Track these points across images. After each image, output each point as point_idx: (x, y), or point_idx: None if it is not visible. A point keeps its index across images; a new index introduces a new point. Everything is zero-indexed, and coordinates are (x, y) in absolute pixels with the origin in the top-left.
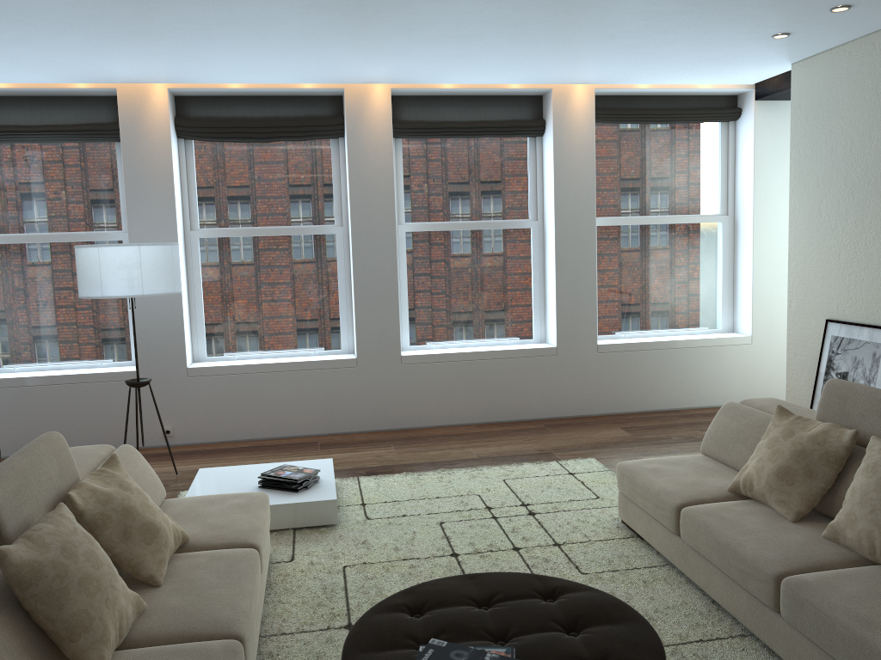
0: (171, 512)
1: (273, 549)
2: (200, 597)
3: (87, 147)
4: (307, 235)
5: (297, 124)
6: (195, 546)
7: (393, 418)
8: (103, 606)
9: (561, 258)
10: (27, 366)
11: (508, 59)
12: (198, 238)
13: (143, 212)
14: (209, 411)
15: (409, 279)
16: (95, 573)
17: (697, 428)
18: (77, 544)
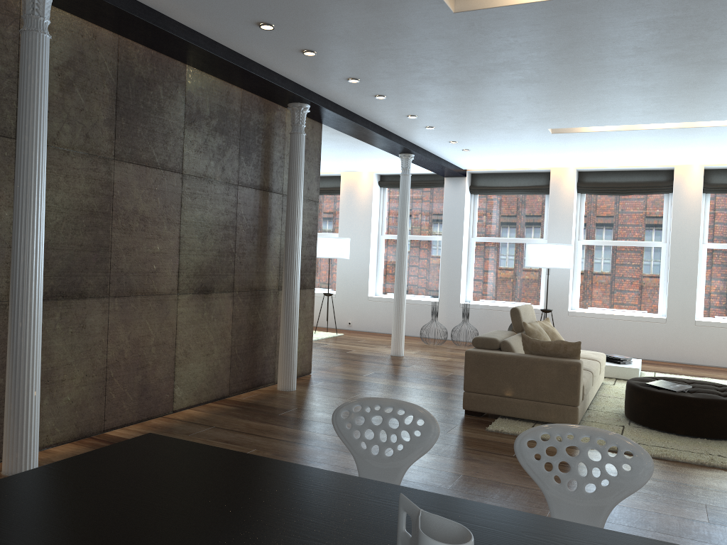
0: None
1: (604, 381)
2: None
3: (531, 197)
4: (643, 247)
5: (644, 185)
6: None
7: (686, 357)
8: None
9: None
10: (489, 301)
11: None
12: (581, 244)
13: (555, 230)
14: (577, 335)
15: (707, 277)
16: (547, 339)
17: None
18: (542, 330)
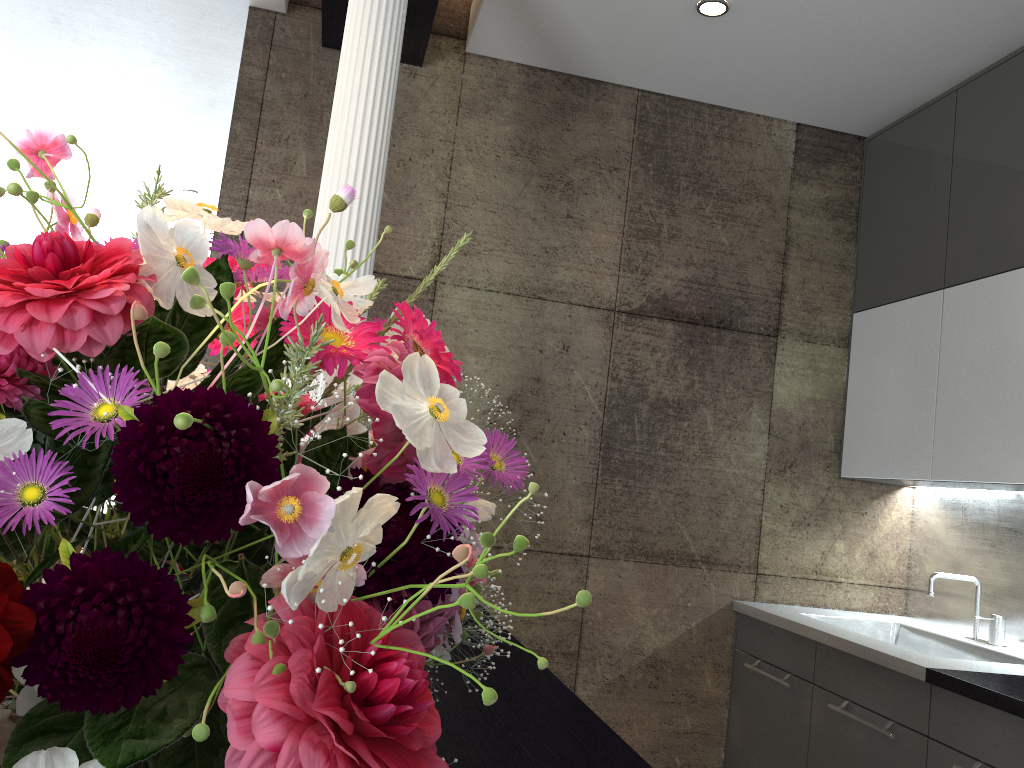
0: None
1: None
2: None
3: None
4: None
5: None
6: None
7: None
8: None
9: None
10: None
11: None
12: None
13: None
14: None
15: None
16: None
17: None
18: None
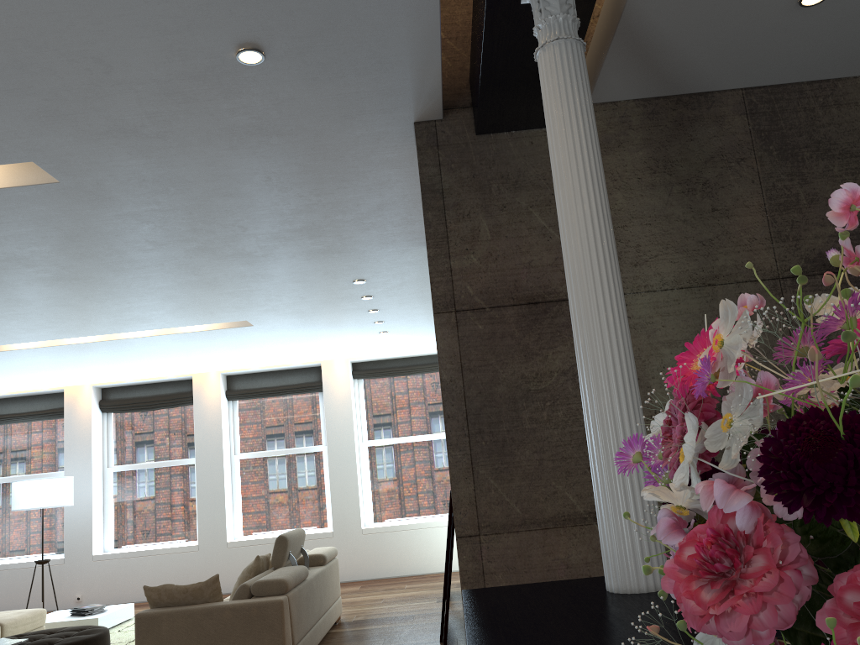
0: None
1: None
2: None
3: (52, 422)
4: (177, 466)
5: (169, 398)
6: None
7: (222, 586)
8: None
9: (332, 469)
10: (6, 559)
11: (254, 356)
12: (111, 472)
13: (73, 458)
14: (104, 583)
15: (242, 490)
16: None
17: (408, 583)
18: None
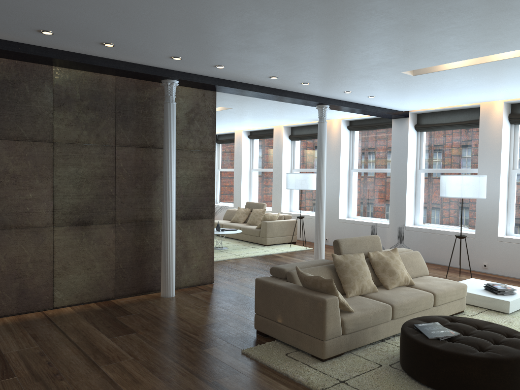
0: (422, 278)
1: (469, 311)
2: (394, 294)
3: (469, 130)
4: None
5: None
6: (414, 287)
7: None
8: (356, 279)
9: None
10: (434, 225)
11: None
12: (515, 173)
13: (485, 160)
14: (506, 260)
15: None
16: (357, 271)
17: None
18: (356, 262)
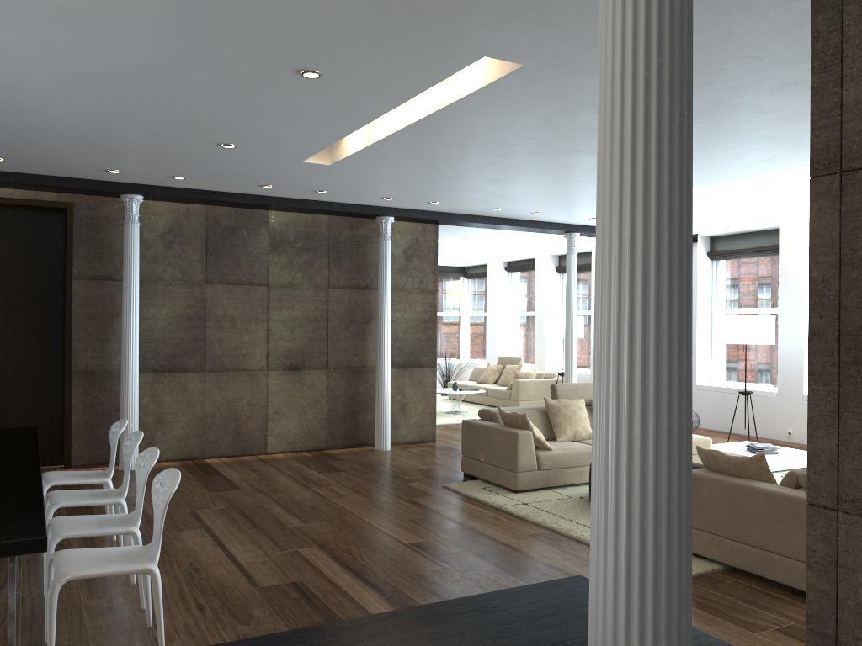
0: None
1: None
2: None
3: (773, 258)
4: None
5: None
6: None
7: None
8: (567, 424)
9: None
10: (734, 383)
11: None
12: None
13: (786, 297)
14: None
15: None
16: (570, 415)
17: None
18: (570, 406)
